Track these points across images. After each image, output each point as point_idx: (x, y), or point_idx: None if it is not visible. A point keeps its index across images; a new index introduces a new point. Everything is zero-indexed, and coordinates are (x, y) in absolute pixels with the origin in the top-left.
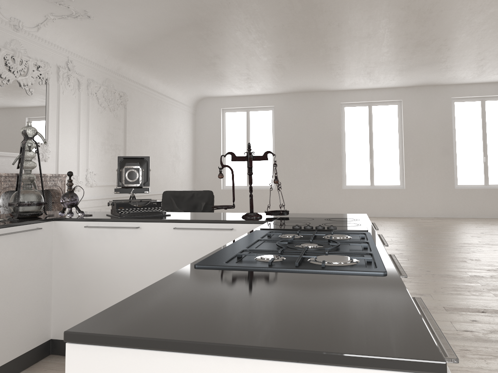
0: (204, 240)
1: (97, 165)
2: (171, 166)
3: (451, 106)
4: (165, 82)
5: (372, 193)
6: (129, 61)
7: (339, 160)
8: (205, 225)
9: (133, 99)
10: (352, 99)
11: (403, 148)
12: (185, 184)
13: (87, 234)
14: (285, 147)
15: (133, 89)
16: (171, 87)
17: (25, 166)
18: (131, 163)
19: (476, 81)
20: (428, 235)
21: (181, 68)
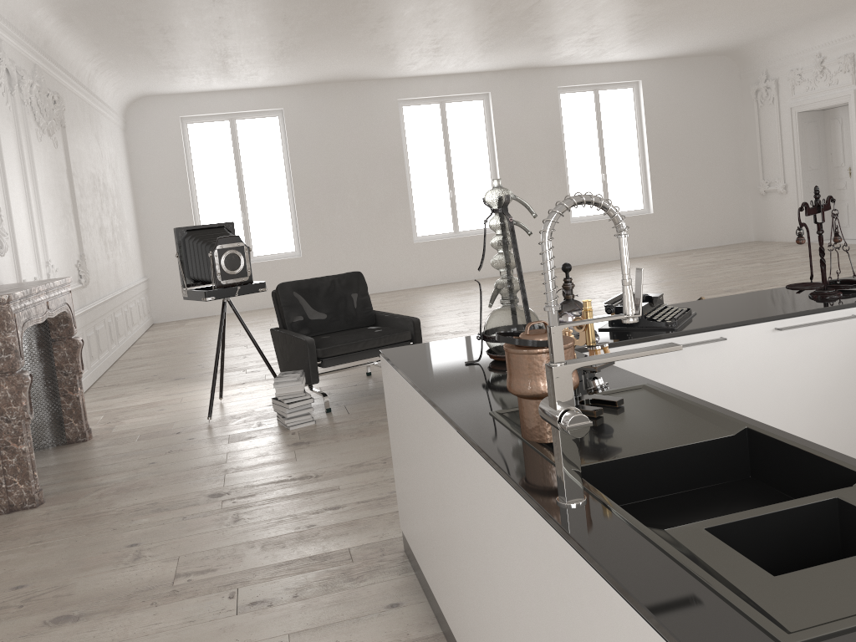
0: (816, 339)
1: (54, 251)
2: (120, 236)
3: (557, 100)
4: (100, 68)
5: (460, 243)
6: (64, 27)
7: (404, 196)
8: (816, 317)
9: (67, 106)
10: (415, 93)
11: (497, 169)
12: (137, 269)
13: (636, 366)
14: (311, 181)
15: (63, 86)
16: (104, 78)
17: (514, 264)
18: (227, 238)
19: (591, 61)
20: (607, 295)
21: (156, 40)
